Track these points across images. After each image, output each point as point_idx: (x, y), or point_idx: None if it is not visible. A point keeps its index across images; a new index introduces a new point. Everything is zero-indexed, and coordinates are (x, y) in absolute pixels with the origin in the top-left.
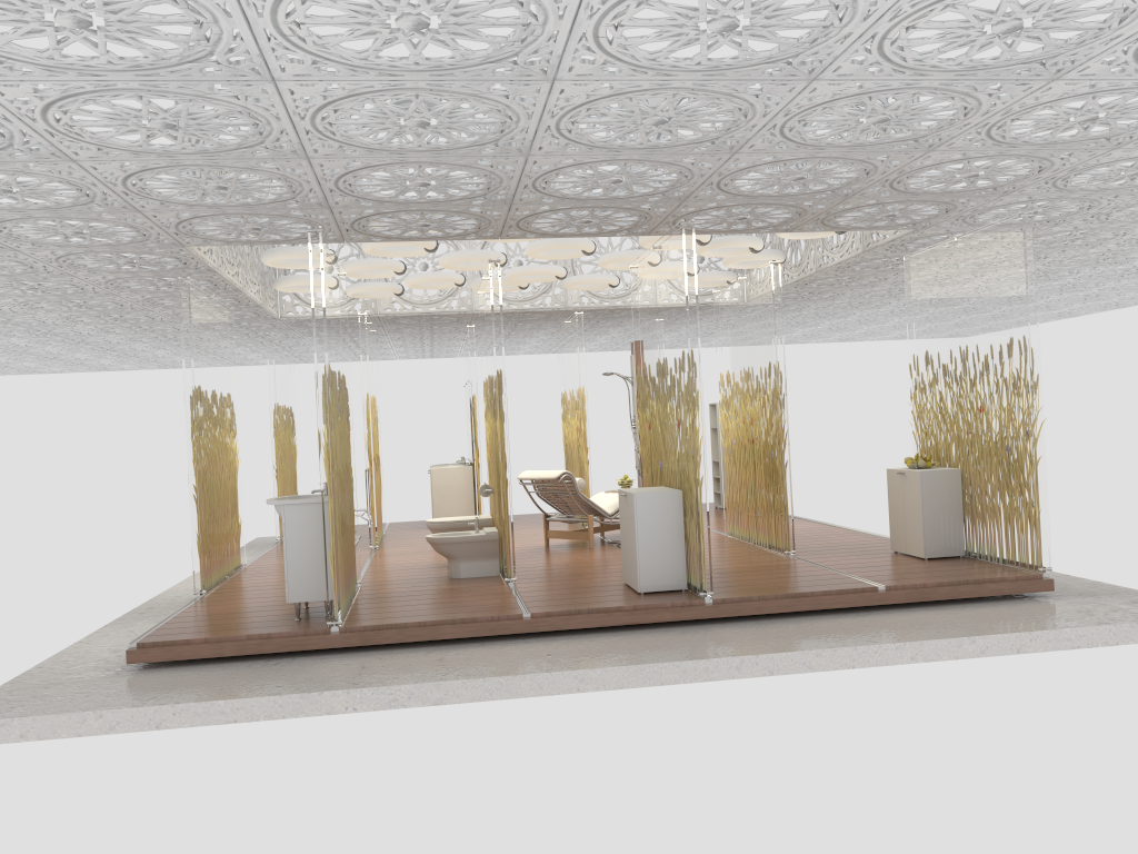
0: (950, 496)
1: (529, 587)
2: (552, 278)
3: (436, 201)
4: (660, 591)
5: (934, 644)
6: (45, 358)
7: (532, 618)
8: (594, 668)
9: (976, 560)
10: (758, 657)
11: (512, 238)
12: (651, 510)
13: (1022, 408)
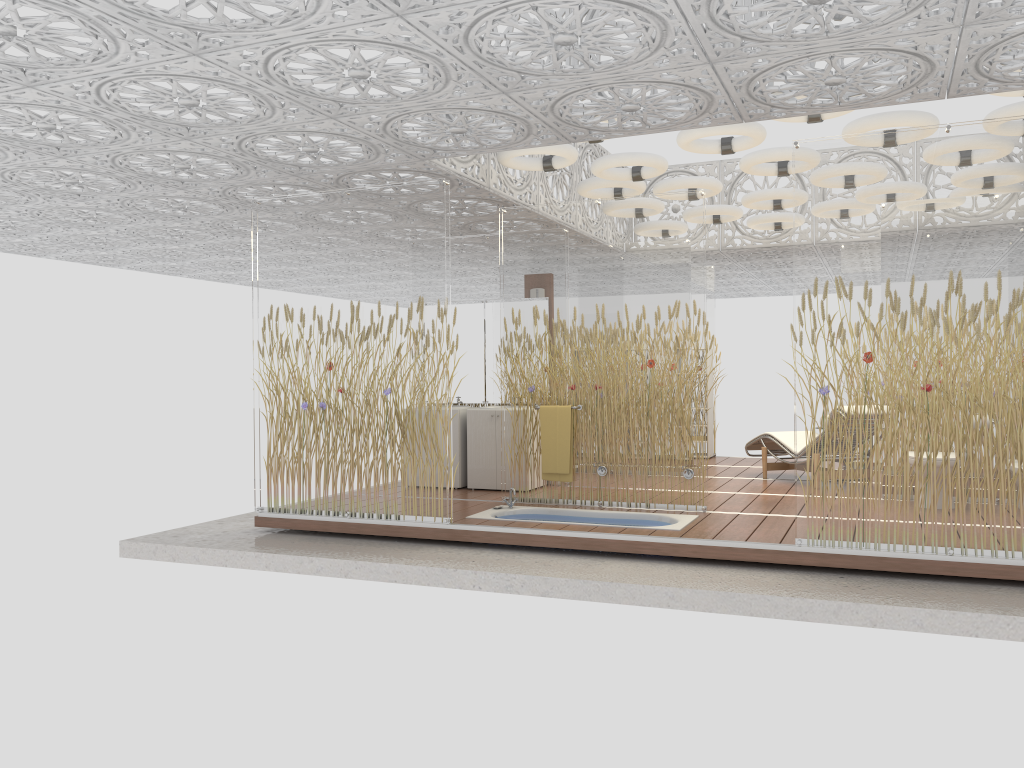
0: None
1: None
2: None
3: None
4: None
5: None
6: None
7: None
8: None
9: None
10: None
11: None
12: None
13: None
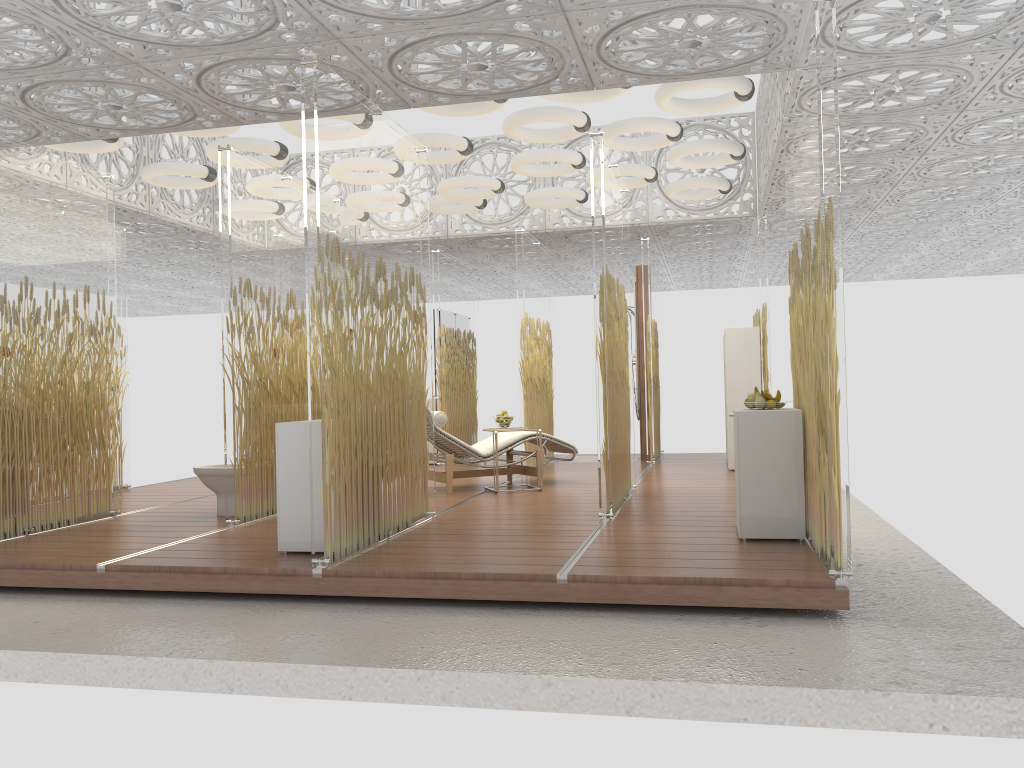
0: (784, 450)
1: (228, 532)
2: (492, 193)
3: (41, 65)
4: (304, 551)
5: (480, 680)
6: (162, 297)
7: (102, 572)
8: (4, 650)
9: (804, 548)
10: (213, 664)
11: (258, 122)
12: (296, 446)
13: (820, 313)
